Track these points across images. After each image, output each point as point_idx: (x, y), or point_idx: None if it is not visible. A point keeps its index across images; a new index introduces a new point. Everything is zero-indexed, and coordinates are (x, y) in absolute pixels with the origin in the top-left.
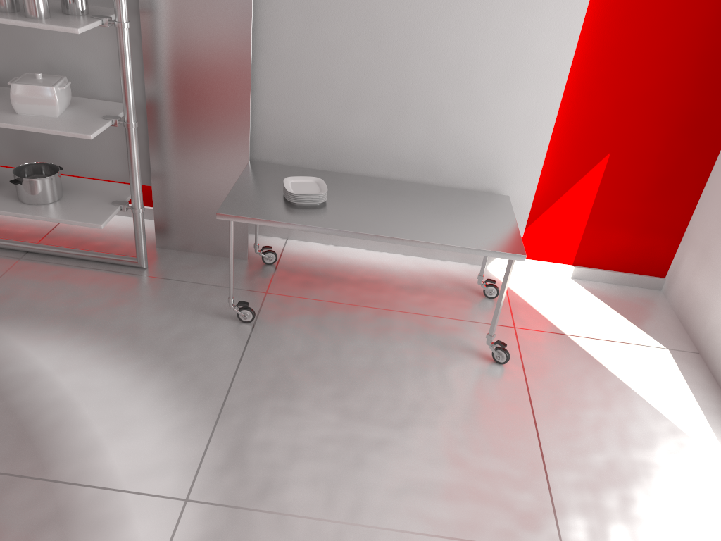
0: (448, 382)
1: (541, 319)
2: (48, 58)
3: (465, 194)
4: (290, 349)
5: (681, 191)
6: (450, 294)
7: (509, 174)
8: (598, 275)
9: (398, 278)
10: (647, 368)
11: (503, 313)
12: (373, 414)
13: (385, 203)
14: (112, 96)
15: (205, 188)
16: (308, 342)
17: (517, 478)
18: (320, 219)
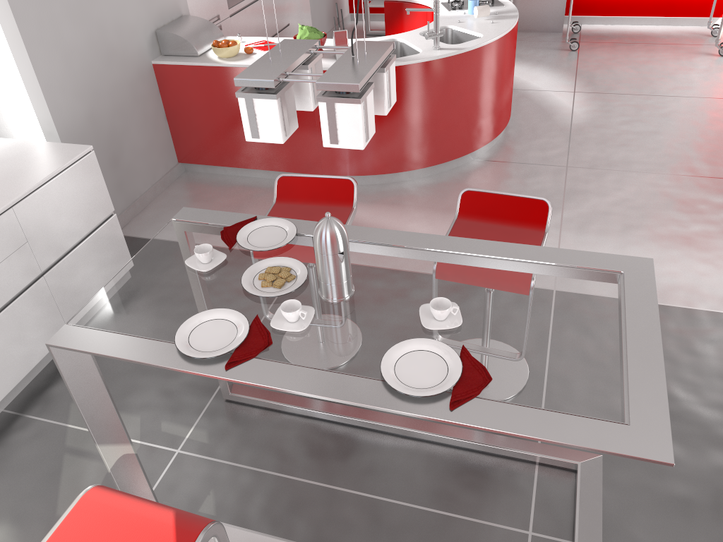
0: (692, 62)
1: None
2: None
3: None
4: (601, 57)
5: None
6: (689, 37)
7: None
8: None
9: (655, 33)
10: None
11: None
12: (653, 72)
13: None
14: None
15: None
16: (610, 55)
17: None
18: None
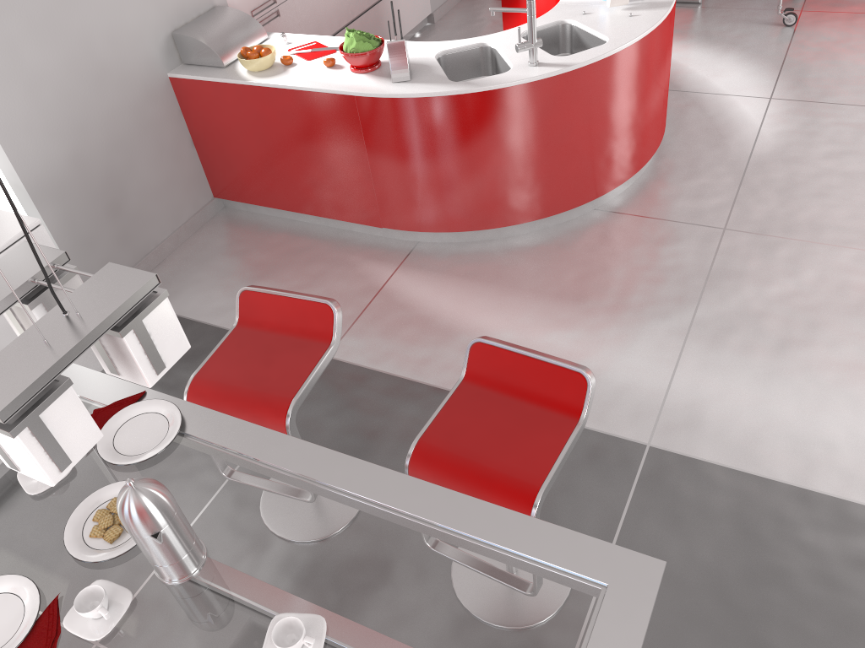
0: None
1: None
2: None
3: None
4: (827, 38)
5: None
6: None
7: None
8: None
9: None
10: None
11: None
12: None
13: None
14: None
15: None
16: (841, 34)
17: None
18: None
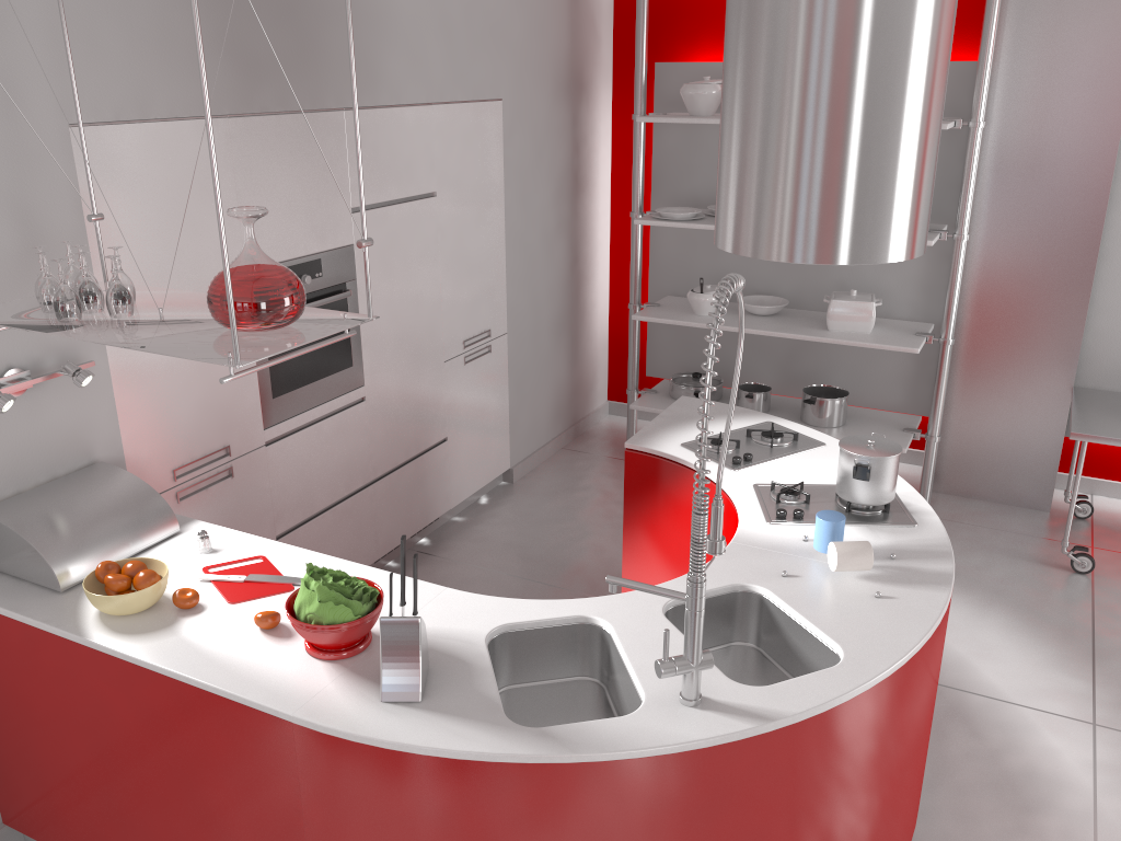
0: None
1: None
2: (842, 278)
3: None
4: None
5: None
6: None
7: None
8: None
9: None
10: None
11: None
12: None
13: None
14: (907, 315)
15: (1007, 419)
16: None
17: None
18: None
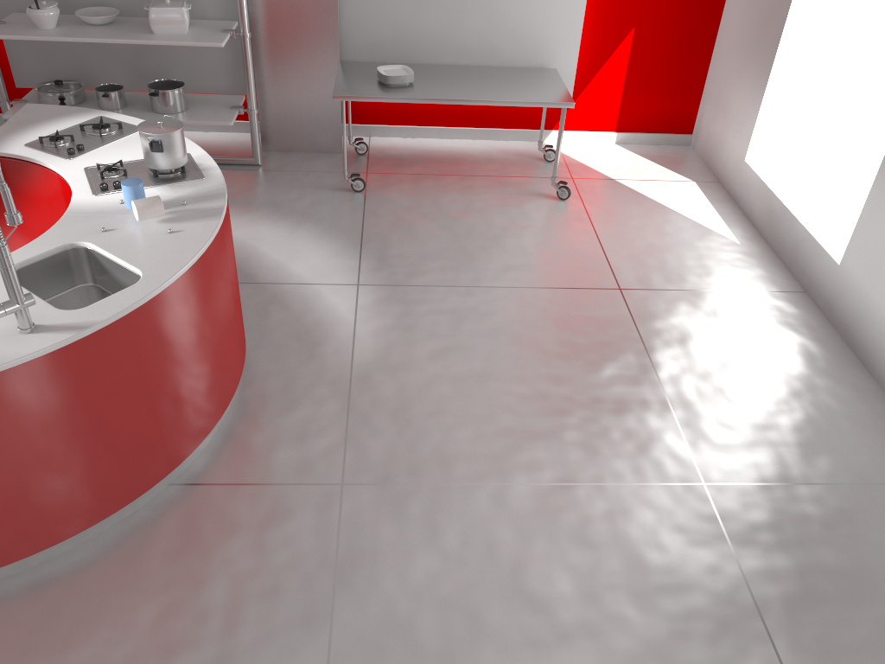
0: (525, 213)
1: (592, 172)
2: None
3: (521, 70)
4: (399, 204)
5: (695, 54)
6: (516, 162)
7: (554, 50)
8: (637, 138)
9: (472, 155)
10: (678, 193)
11: (561, 170)
12: (474, 234)
13: (459, 80)
14: (217, 16)
15: (303, 90)
16: (411, 199)
17: (584, 258)
18: (413, 93)
